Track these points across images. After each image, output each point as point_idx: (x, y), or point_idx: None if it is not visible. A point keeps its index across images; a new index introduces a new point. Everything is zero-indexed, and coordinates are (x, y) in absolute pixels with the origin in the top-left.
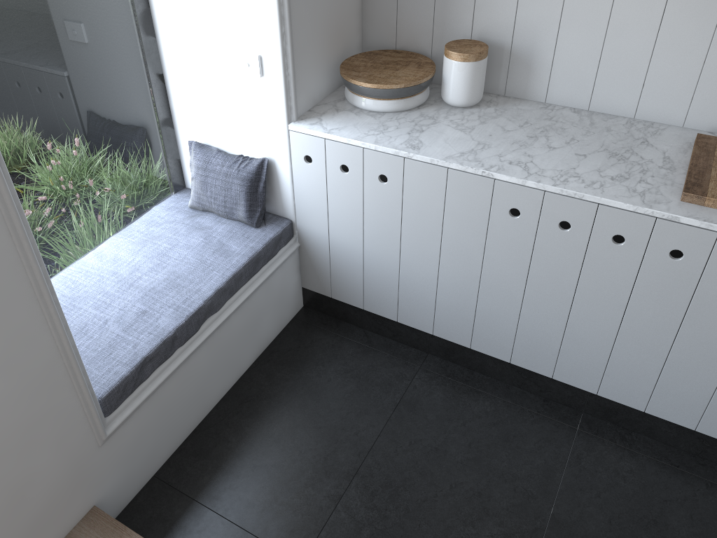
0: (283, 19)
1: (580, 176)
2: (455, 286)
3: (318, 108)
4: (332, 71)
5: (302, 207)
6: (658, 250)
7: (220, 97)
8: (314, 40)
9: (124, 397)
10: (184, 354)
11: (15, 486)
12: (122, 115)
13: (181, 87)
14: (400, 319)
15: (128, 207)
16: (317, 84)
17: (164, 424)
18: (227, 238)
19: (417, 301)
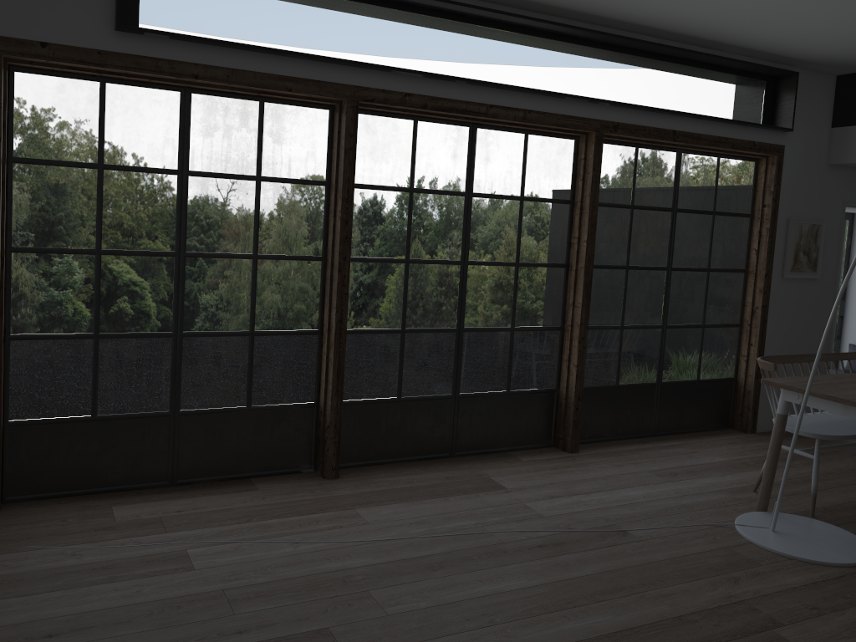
0: None
1: None
2: None
3: None
4: None
5: None
6: None
7: None
8: None
9: None
10: None
11: None
12: None
13: (851, 321)
14: None
15: None
16: None
17: None
18: None
19: None
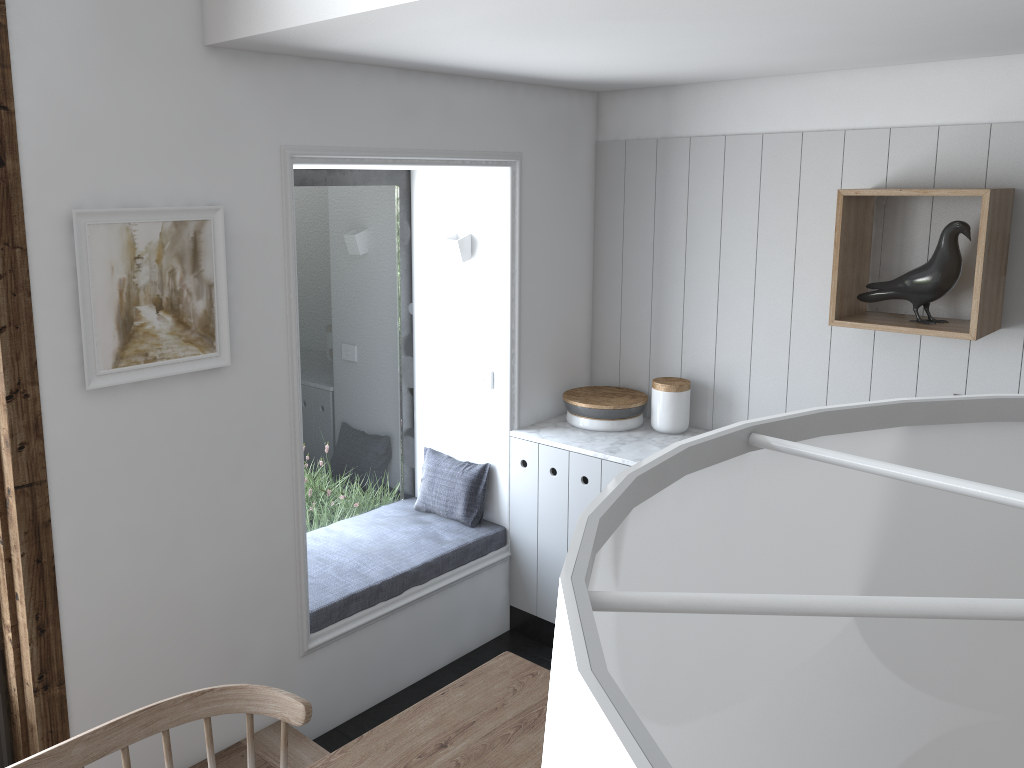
0: (513, 343)
1: None
2: None
3: (539, 424)
4: (558, 397)
5: (516, 512)
6: None
7: (457, 407)
8: (541, 366)
9: (328, 622)
10: (385, 609)
11: (236, 647)
12: (373, 414)
13: (426, 399)
14: None
15: (361, 497)
16: (541, 404)
17: (354, 674)
18: (443, 530)
19: None
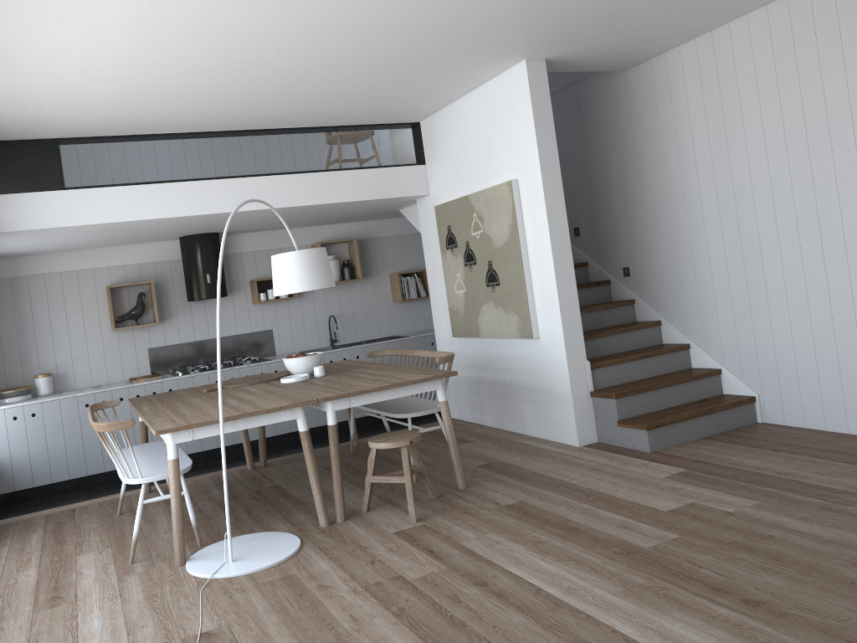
0: None
1: (102, 388)
2: (74, 448)
3: None
4: None
5: None
6: (133, 397)
7: None
8: None
9: None
10: None
11: None
12: None
13: None
14: (53, 480)
15: None
16: None
17: None
18: None
19: (59, 465)
